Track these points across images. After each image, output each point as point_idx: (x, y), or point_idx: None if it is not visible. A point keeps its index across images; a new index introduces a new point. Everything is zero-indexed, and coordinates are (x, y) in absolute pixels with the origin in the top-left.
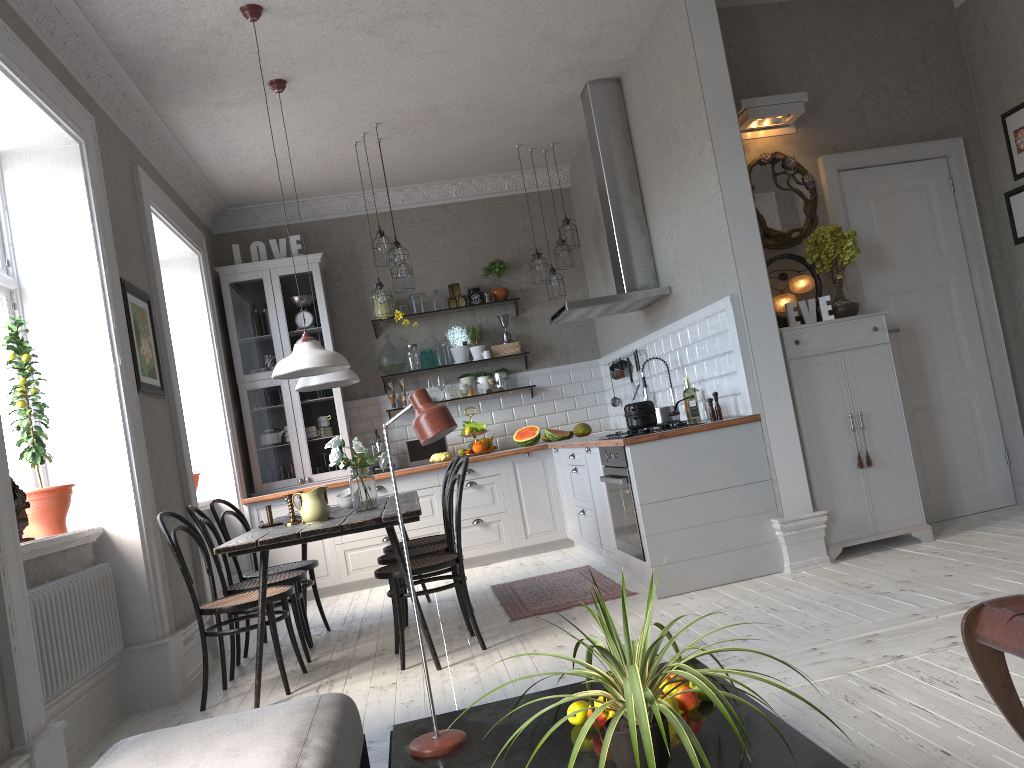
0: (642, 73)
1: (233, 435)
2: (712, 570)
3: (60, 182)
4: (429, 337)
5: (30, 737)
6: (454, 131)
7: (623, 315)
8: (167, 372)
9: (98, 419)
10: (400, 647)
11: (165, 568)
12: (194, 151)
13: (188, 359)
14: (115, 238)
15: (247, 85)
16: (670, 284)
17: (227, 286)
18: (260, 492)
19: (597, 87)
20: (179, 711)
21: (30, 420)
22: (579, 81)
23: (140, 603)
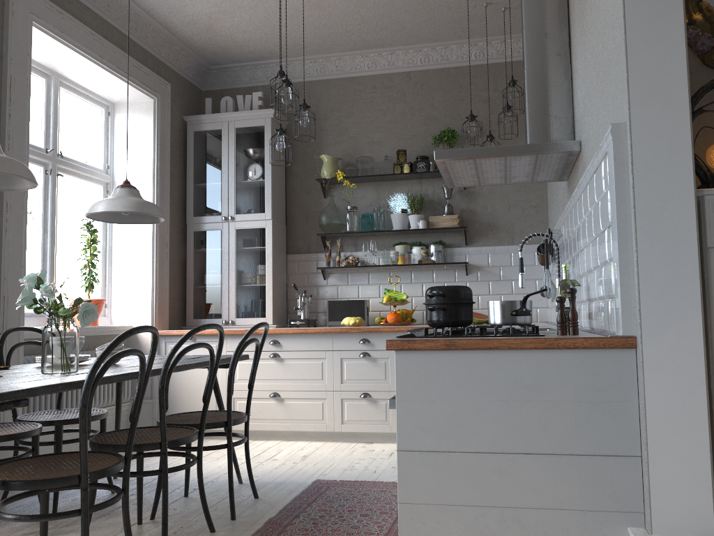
0: None
1: (162, 269)
2: None
3: None
4: (374, 202)
5: None
6: None
7: (558, 191)
8: None
9: None
10: None
11: None
12: None
13: None
14: None
15: None
16: (581, 137)
17: (191, 134)
18: (189, 326)
19: None
20: None
21: None
22: None
23: None
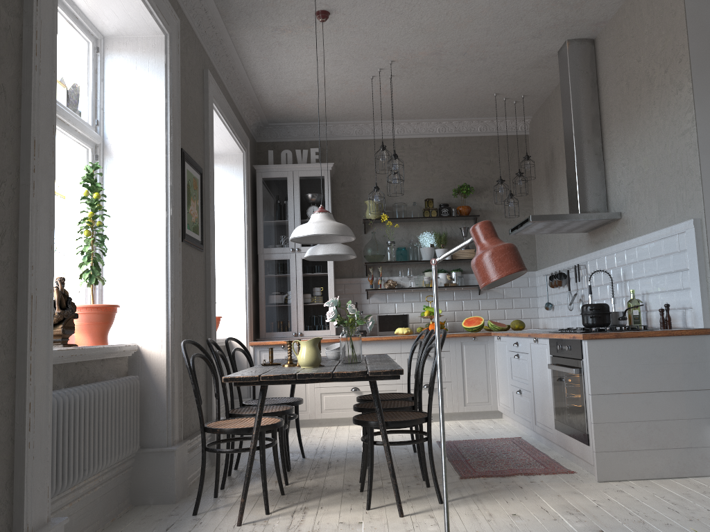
0: (619, 31)
1: (249, 292)
2: (651, 464)
3: (146, 64)
4: (404, 238)
5: (30, 531)
6: (449, 75)
7: (565, 236)
8: (207, 231)
9: (147, 256)
10: (368, 489)
11: (183, 387)
12: (251, 70)
13: (225, 230)
14: (182, 117)
15: (299, 13)
16: (621, 210)
17: (260, 180)
18: (263, 338)
19: (574, 45)
20: (175, 511)
21: (92, 247)
22: (560, 39)
23: (158, 413)
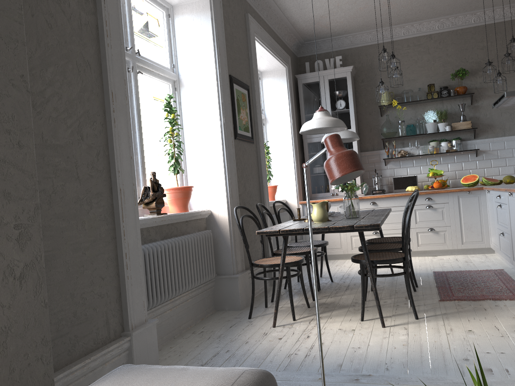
0: None
1: (297, 166)
2: None
3: (199, 20)
4: (413, 117)
5: (134, 327)
6: None
7: None
8: (256, 129)
9: (211, 152)
10: (361, 307)
11: None
12: (282, 6)
13: (277, 124)
14: (229, 53)
15: None
16: None
17: (301, 85)
18: (310, 198)
19: None
20: (239, 315)
21: (174, 150)
22: None
23: (226, 253)
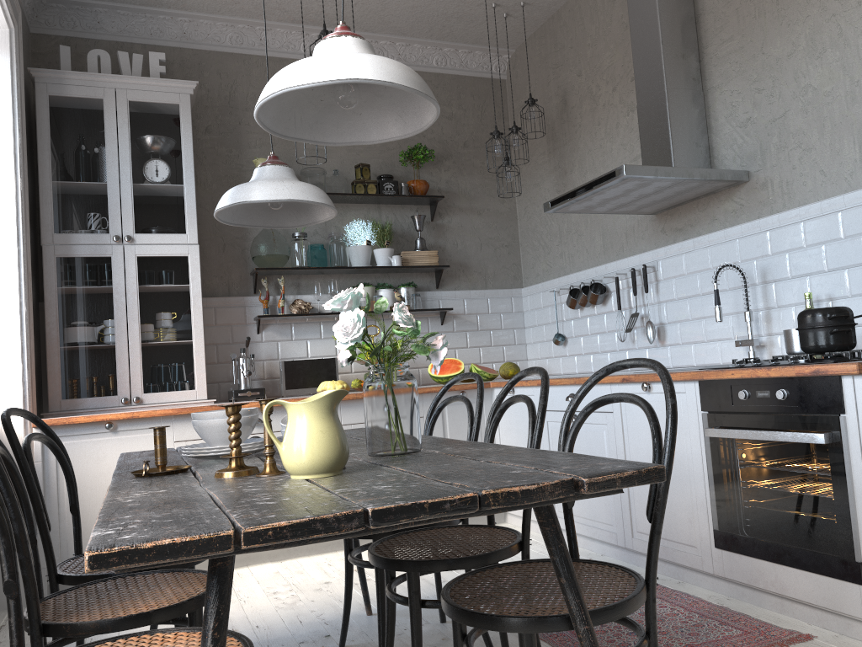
0: None
1: (29, 317)
2: None
3: None
4: (320, 229)
5: None
6: None
7: (596, 228)
8: None
9: None
10: None
11: None
12: None
13: None
14: None
15: None
16: (750, 168)
17: (45, 99)
18: (57, 412)
19: None
20: None
21: None
22: None
23: None
